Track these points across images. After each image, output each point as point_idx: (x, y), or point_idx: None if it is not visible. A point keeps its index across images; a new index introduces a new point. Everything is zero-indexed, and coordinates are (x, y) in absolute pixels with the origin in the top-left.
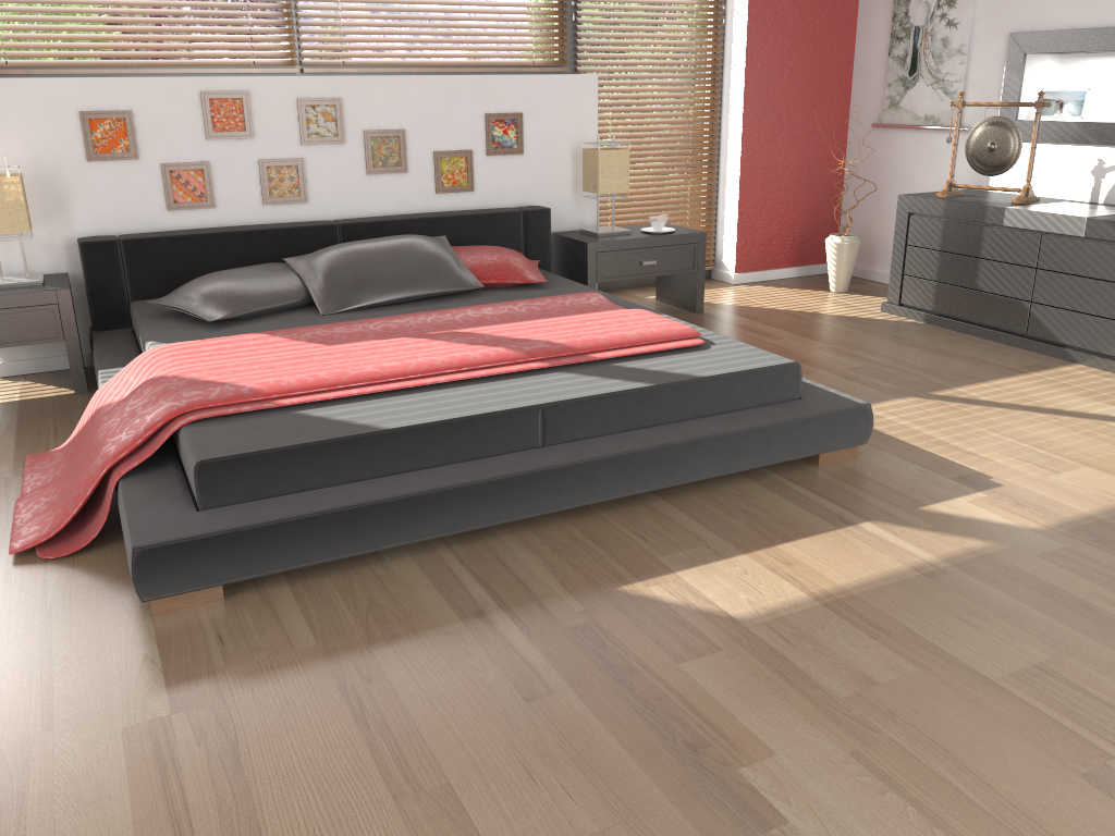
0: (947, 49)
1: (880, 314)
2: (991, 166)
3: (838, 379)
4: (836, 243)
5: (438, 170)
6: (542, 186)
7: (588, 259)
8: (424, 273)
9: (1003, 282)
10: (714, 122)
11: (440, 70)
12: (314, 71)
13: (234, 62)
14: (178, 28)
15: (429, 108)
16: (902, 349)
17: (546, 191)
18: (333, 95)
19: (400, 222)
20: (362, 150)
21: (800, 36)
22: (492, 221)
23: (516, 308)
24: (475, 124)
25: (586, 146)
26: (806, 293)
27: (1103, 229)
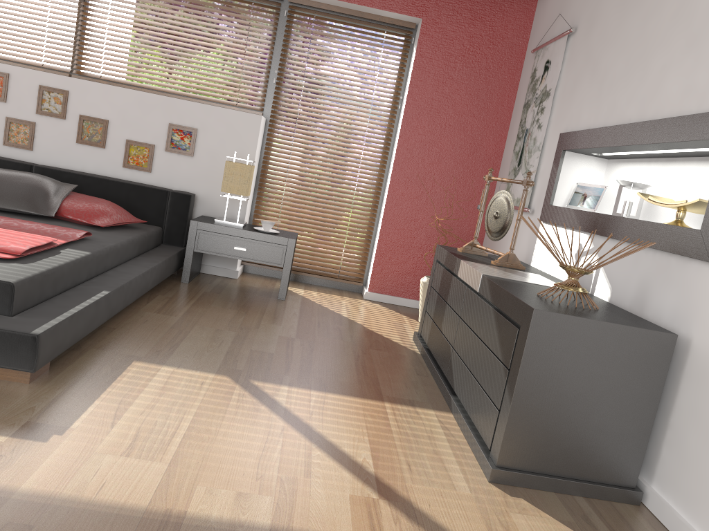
0: (534, 146)
1: (406, 339)
2: (494, 231)
3: (220, 351)
4: (423, 282)
5: (127, 152)
6: (204, 182)
7: (189, 232)
8: (11, 195)
9: (449, 326)
10: (382, 177)
11: (165, 94)
12: (78, 77)
13: (31, 62)
14: (1, 36)
15: (129, 110)
16: (338, 357)
17: (207, 186)
18: (64, 88)
19: (75, 175)
20: (76, 127)
21: (453, 126)
22: (144, 192)
23: (3, 221)
24: (161, 128)
25: (244, 163)
26: (397, 316)
27: (485, 286)
